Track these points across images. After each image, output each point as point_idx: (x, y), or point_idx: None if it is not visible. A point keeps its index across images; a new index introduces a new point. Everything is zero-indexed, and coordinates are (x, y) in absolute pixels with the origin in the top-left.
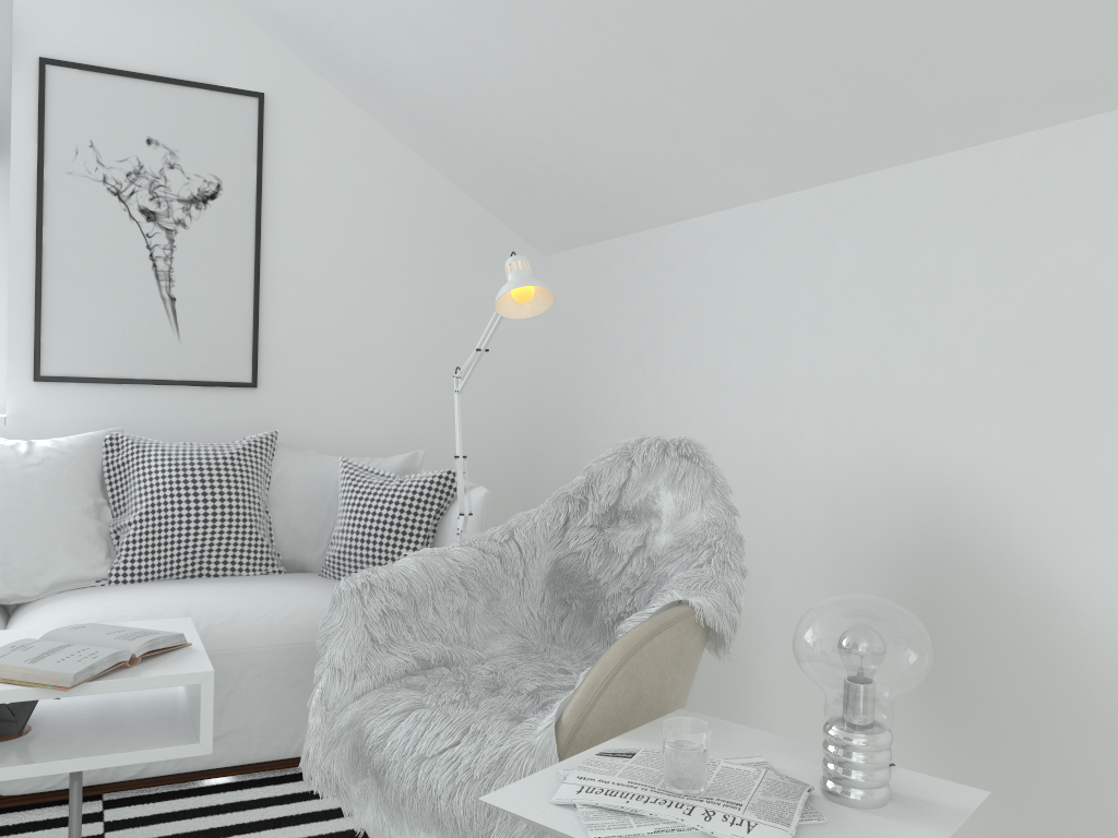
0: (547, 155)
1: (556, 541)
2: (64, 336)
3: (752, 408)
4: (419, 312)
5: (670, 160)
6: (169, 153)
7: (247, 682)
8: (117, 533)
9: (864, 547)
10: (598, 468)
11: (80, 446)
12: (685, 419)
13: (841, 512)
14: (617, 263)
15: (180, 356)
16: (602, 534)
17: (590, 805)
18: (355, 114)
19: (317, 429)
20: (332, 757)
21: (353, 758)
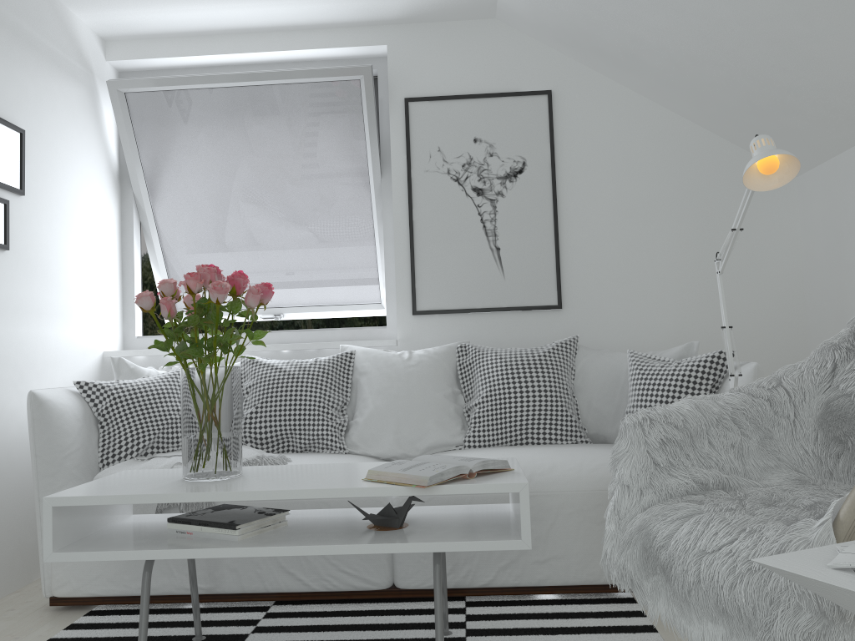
0: (787, 76)
1: (825, 386)
2: (429, 282)
3: None
4: (686, 238)
5: None
6: (489, 146)
7: (563, 518)
8: (468, 412)
9: None
10: None
11: (441, 353)
12: None
13: None
14: None
15: (505, 289)
16: None
17: None
18: (620, 91)
19: (610, 338)
20: (625, 556)
21: (643, 557)
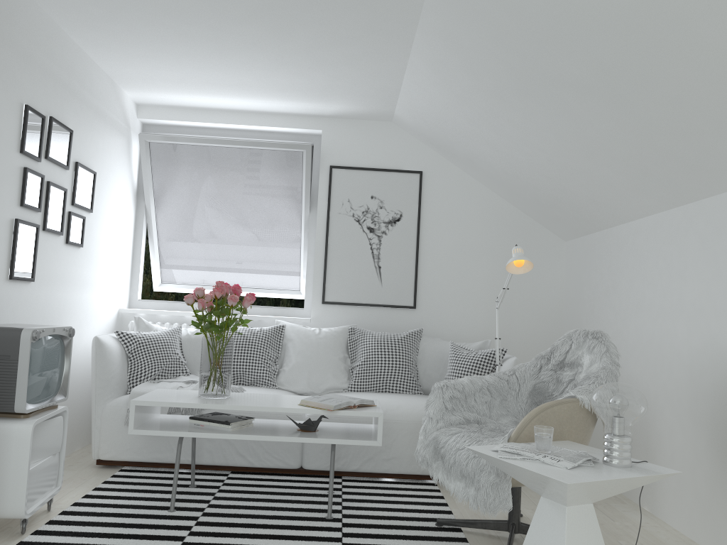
0: (554, 193)
1: (535, 376)
2: (334, 284)
3: (655, 320)
4: (496, 272)
5: (610, 195)
6: (380, 201)
7: (401, 436)
8: (352, 369)
9: (702, 390)
10: (557, 343)
11: (339, 331)
12: (626, 327)
13: (693, 372)
14: (597, 245)
15: (382, 293)
16: (555, 373)
17: (503, 451)
18: (465, 176)
19: (443, 329)
20: (426, 451)
21: (434, 452)
